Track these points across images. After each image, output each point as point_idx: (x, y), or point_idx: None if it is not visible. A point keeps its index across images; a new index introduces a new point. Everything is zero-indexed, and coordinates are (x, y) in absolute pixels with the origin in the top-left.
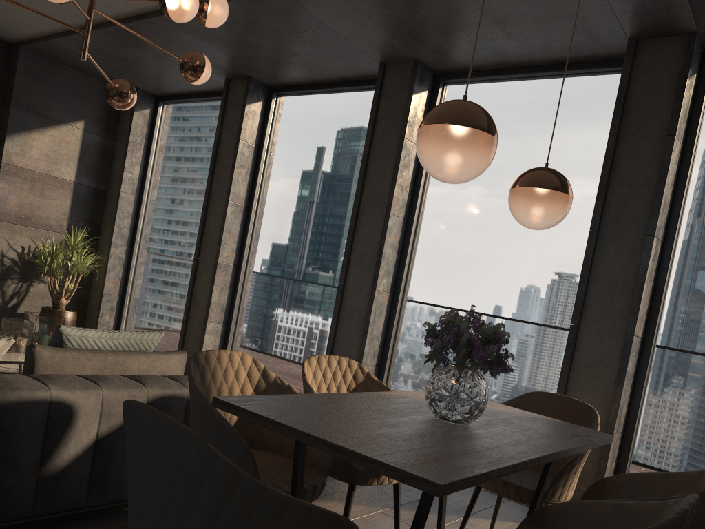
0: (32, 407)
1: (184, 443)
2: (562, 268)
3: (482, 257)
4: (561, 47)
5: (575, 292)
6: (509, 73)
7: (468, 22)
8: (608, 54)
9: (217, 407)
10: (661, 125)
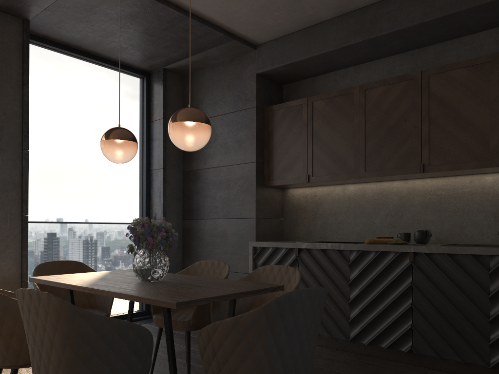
0: None
1: (322, 293)
2: None
3: None
4: None
5: None
6: None
7: None
8: None
9: (181, 307)
10: (17, 76)
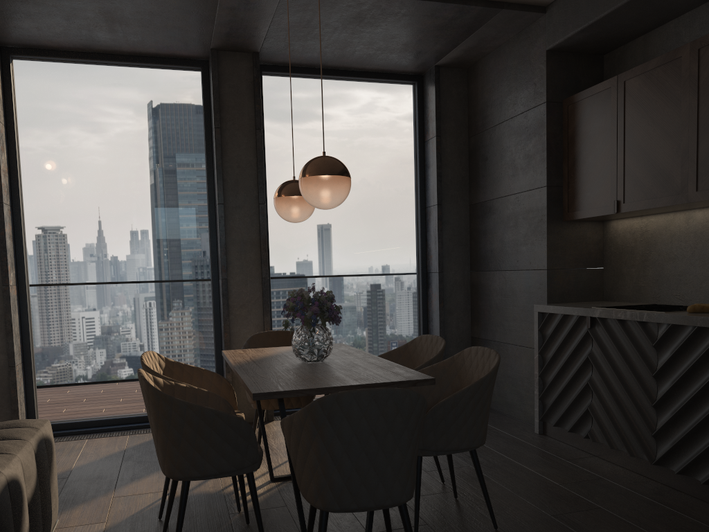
0: (6, 494)
1: (401, 396)
2: (189, 235)
3: (112, 234)
4: (152, 46)
5: (205, 252)
6: (93, 58)
7: (80, 15)
8: (187, 56)
9: (260, 399)
10: (250, 120)
